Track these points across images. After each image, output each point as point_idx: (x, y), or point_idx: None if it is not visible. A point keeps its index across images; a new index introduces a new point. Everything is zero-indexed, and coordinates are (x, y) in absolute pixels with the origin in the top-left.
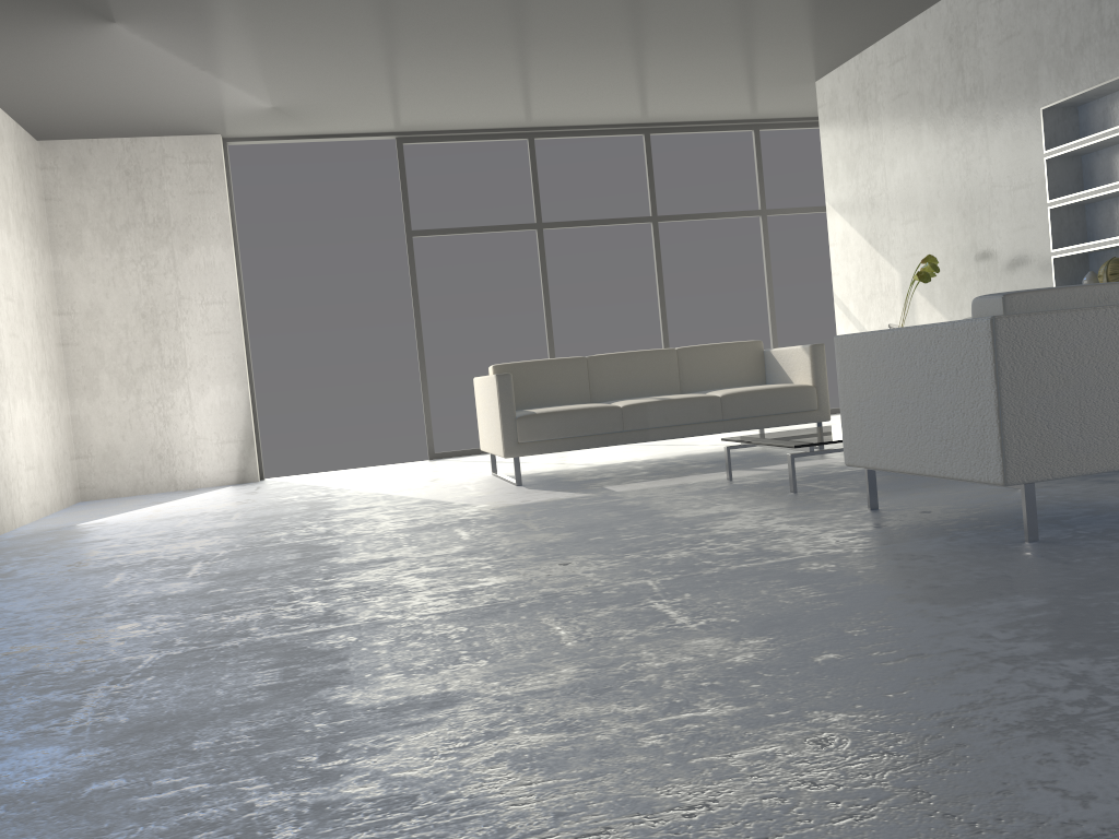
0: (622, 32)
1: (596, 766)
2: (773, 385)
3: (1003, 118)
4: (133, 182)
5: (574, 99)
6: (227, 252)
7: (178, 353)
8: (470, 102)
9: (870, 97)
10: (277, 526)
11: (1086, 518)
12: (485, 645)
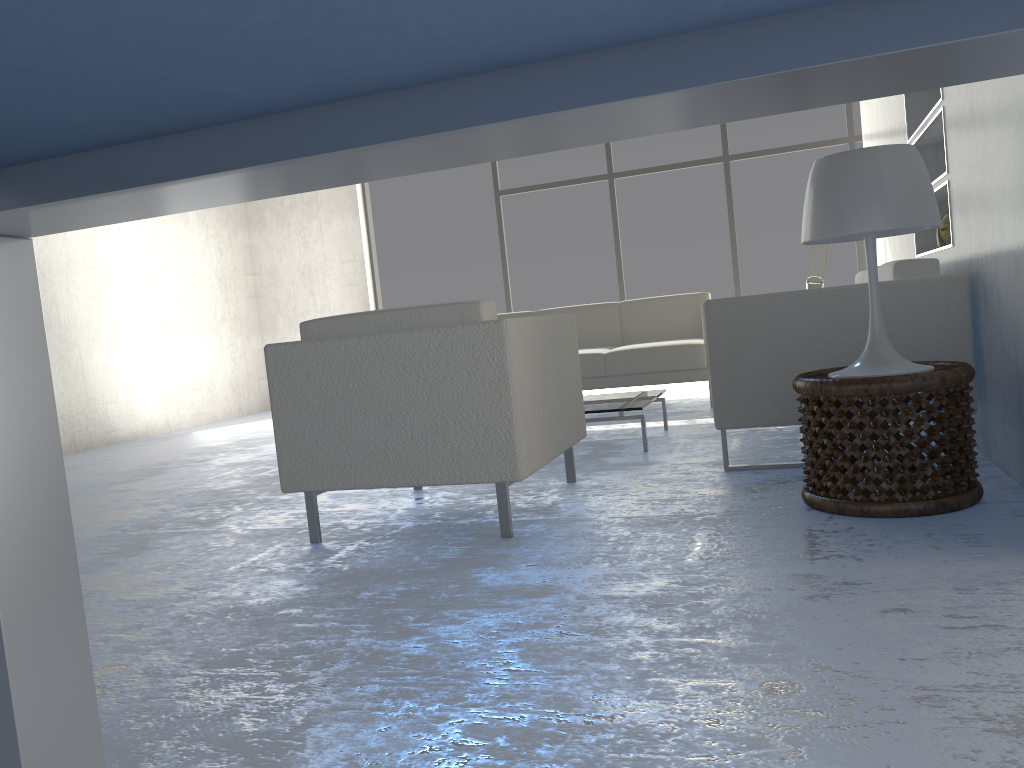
0: None
1: None
2: (675, 341)
3: None
4: None
5: None
6: (356, 221)
7: (325, 301)
8: None
9: None
10: (221, 449)
11: (437, 525)
12: None
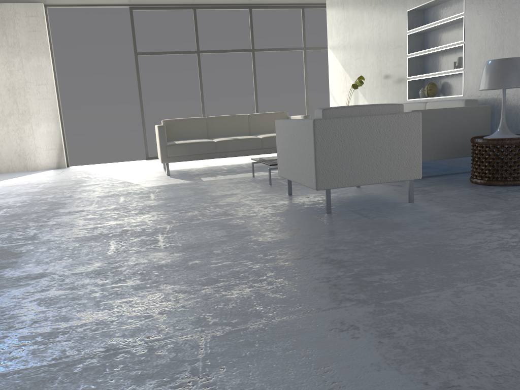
0: None
1: (67, 304)
2: None
3: (393, 14)
4: (1, 25)
5: None
6: (48, 61)
7: (26, 108)
8: None
9: None
10: (52, 192)
11: (362, 203)
12: (78, 252)
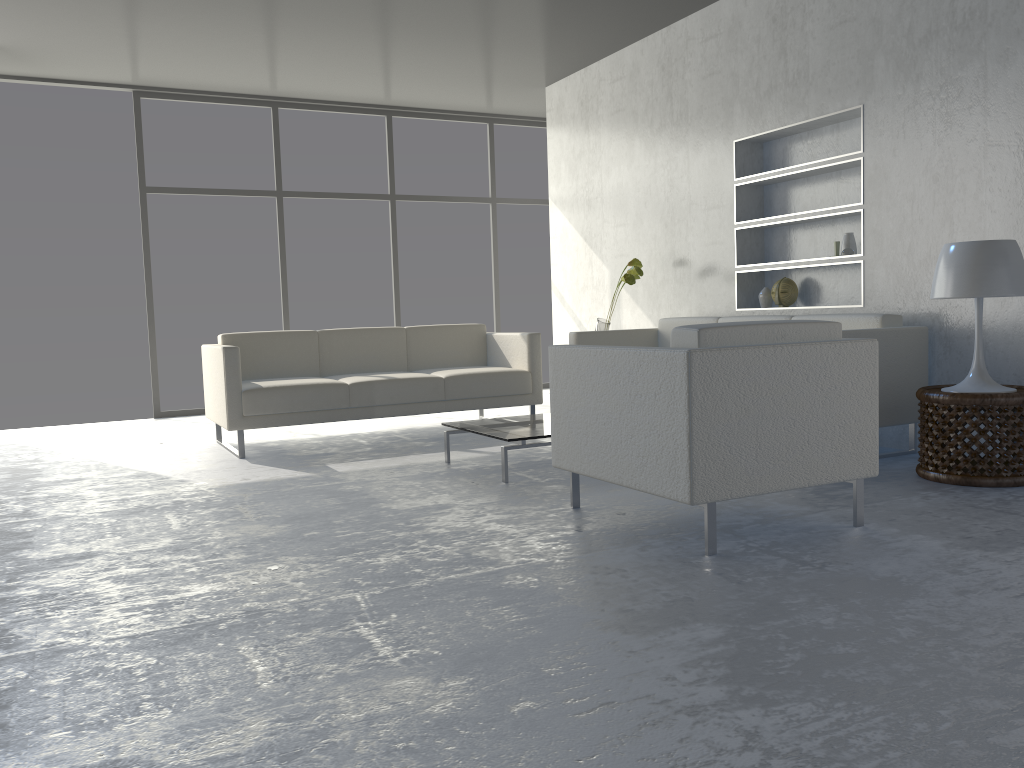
0: (368, 19)
1: None
2: (493, 368)
3: (703, 145)
4: None
5: (319, 76)
6: None
7: None
8: (213, 65)
9: (592, 109)
10: None
11: (756, 527)
12: (173, 685)
